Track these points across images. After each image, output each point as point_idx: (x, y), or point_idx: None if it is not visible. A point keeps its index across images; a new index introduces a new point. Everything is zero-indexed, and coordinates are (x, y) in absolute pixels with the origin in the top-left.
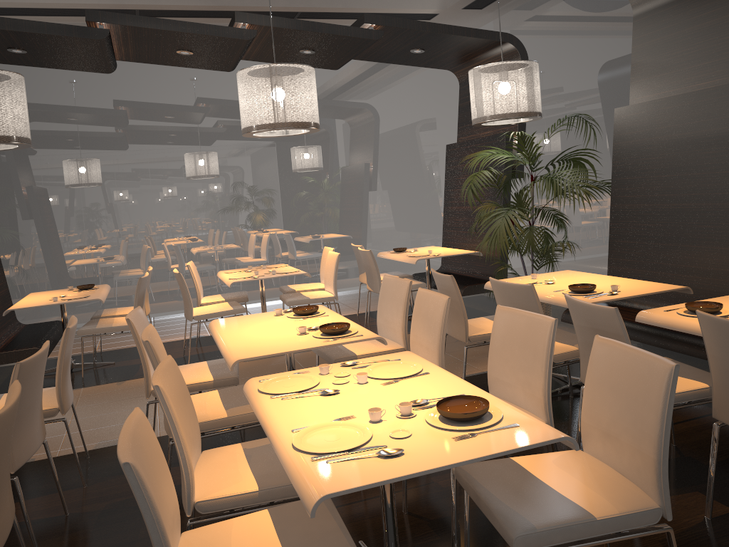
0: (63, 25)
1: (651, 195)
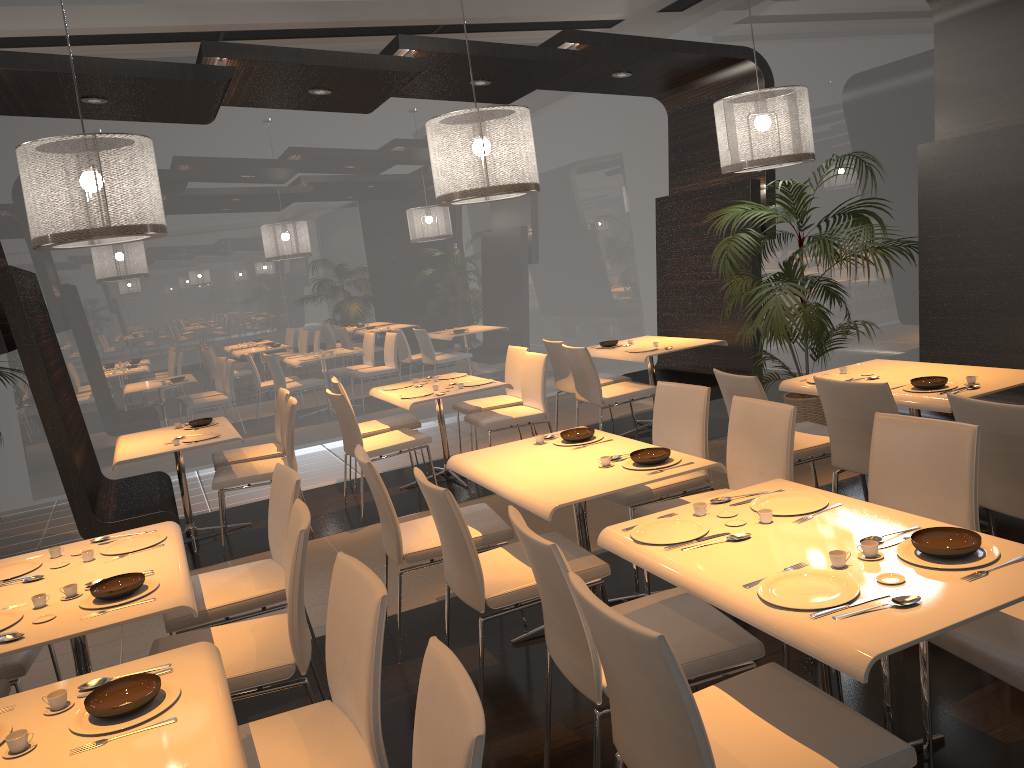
0: (174, 64)
1: (980, 256)
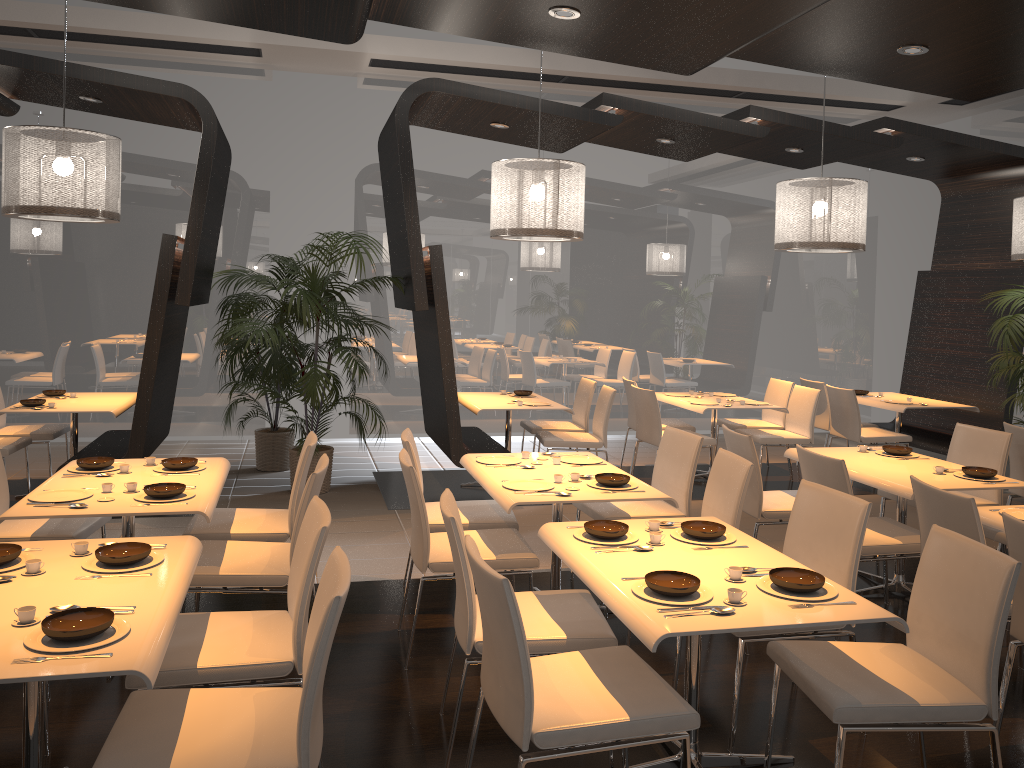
0: (580, 108)
1: None
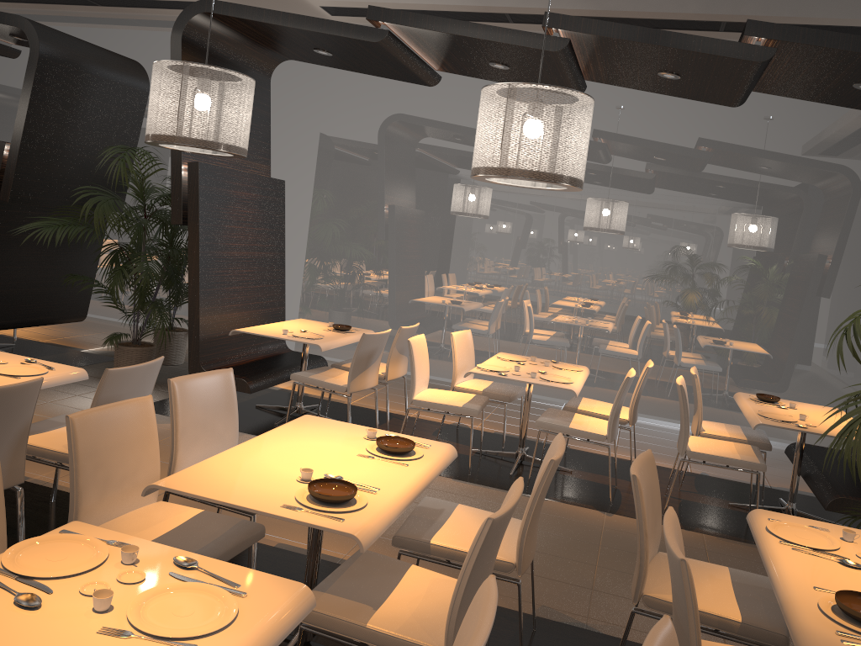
0: (342, 23)
1: None
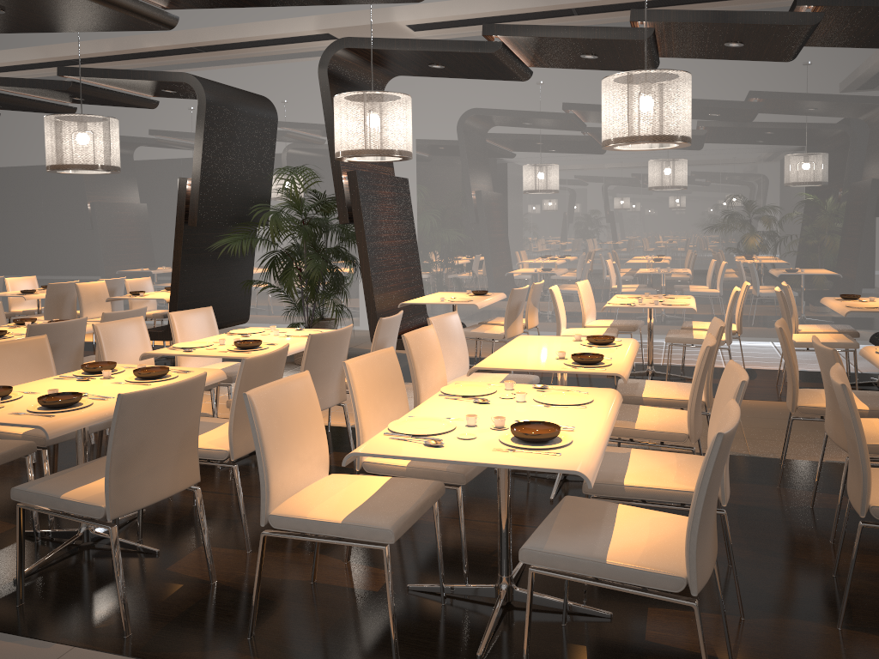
0: (462, 41)
1: None
